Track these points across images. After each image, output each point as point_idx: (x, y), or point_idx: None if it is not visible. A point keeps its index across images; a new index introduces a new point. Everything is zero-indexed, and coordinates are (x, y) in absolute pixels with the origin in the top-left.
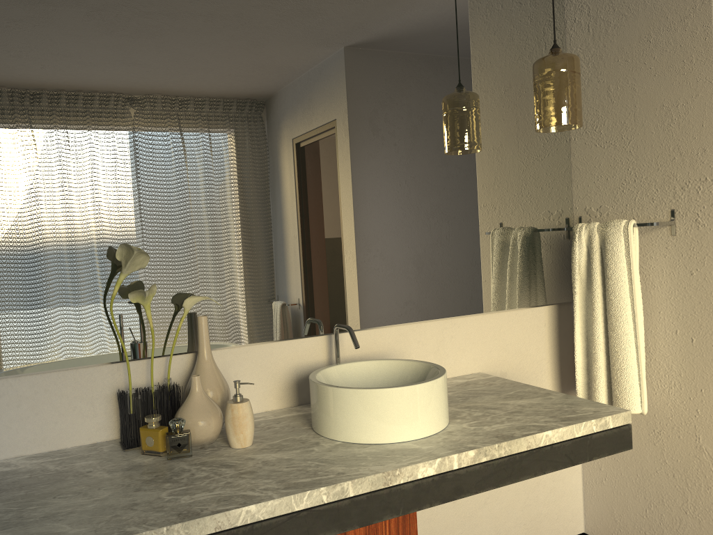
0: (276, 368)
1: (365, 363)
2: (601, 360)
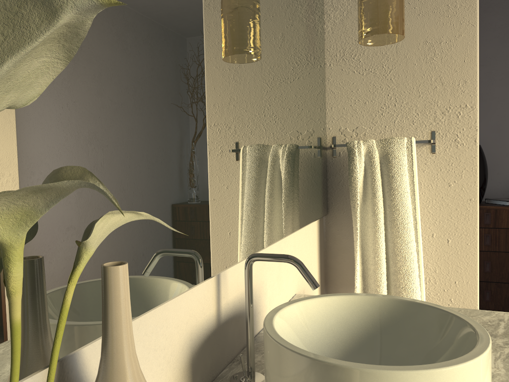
0: (171, 345)
1: (291, 309)
2: (384, 266)
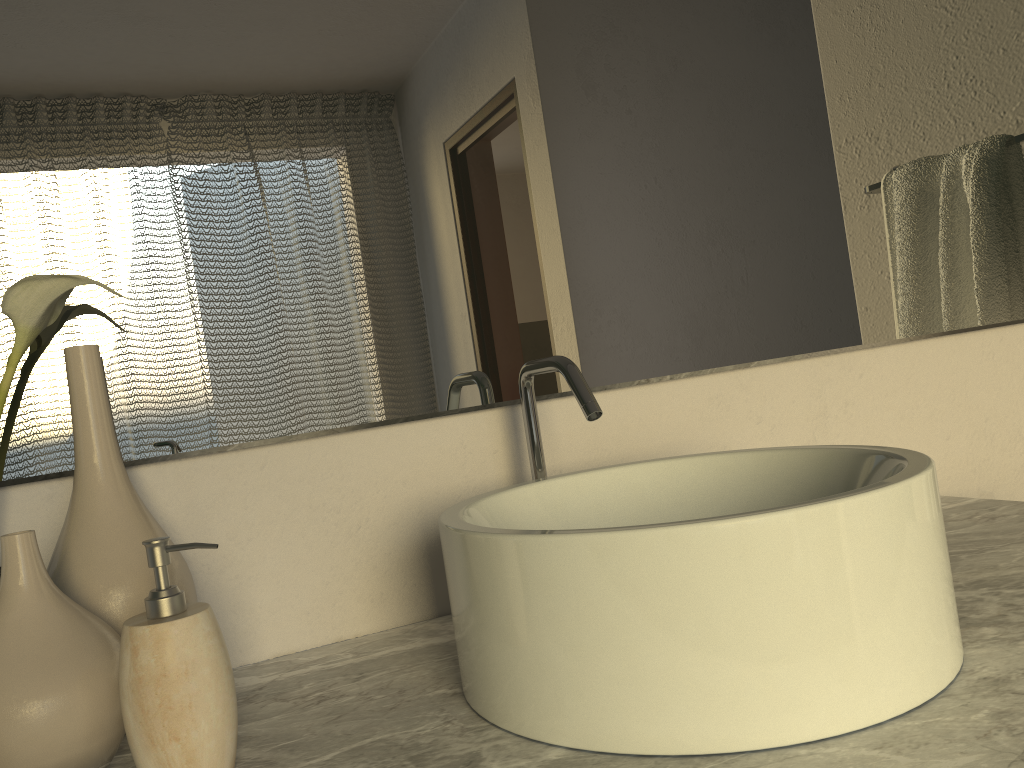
0: (358, 510)
1: (624, 474)
2: None
